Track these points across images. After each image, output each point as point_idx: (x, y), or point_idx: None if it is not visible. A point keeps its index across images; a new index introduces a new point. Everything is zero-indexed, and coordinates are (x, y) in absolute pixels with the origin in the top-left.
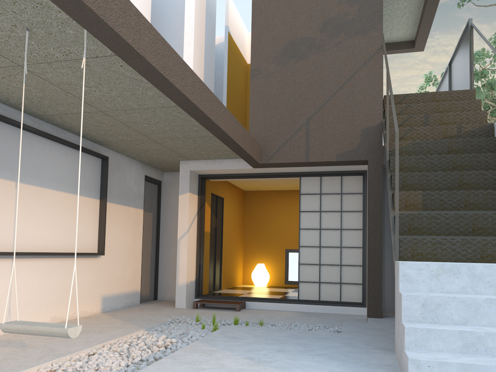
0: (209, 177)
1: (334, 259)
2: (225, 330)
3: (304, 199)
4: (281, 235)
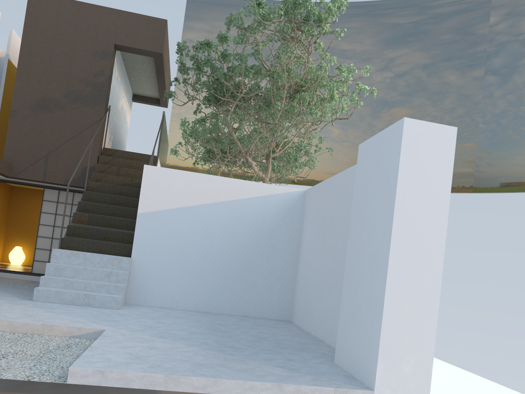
0: None
1: None
2: None
3: (45, 204)
4: None
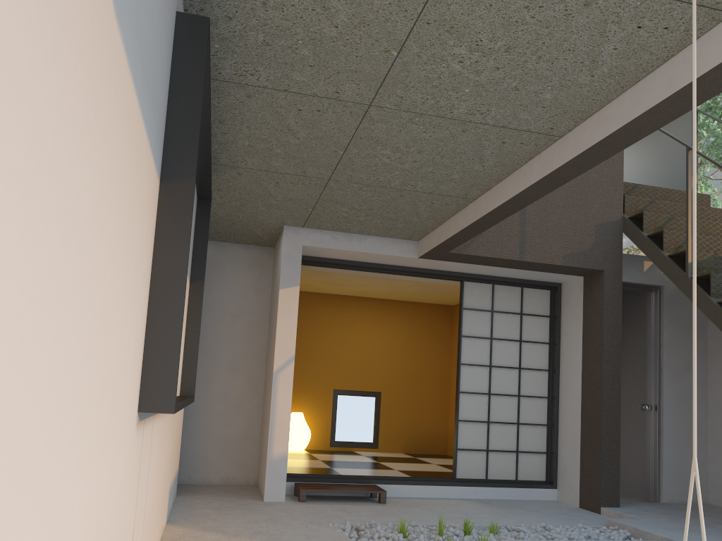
0: (315, 261)
1: (509, 415)
2: None
3: (468, 317)
4: (328, 366)
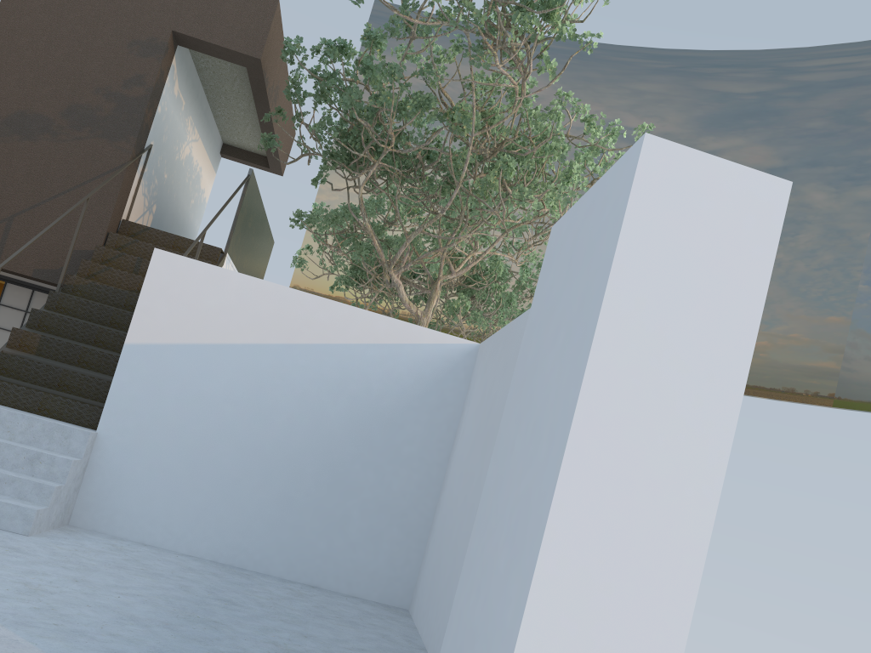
0: None
1: None
2: None
3: (3, 312)
4: None
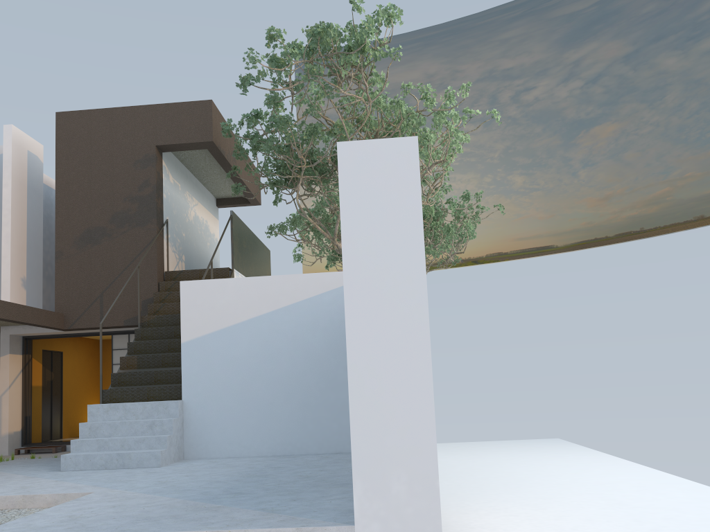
0: (33, 337)
1: None
2: (8, 461)
3: (116, 353)
4: None
